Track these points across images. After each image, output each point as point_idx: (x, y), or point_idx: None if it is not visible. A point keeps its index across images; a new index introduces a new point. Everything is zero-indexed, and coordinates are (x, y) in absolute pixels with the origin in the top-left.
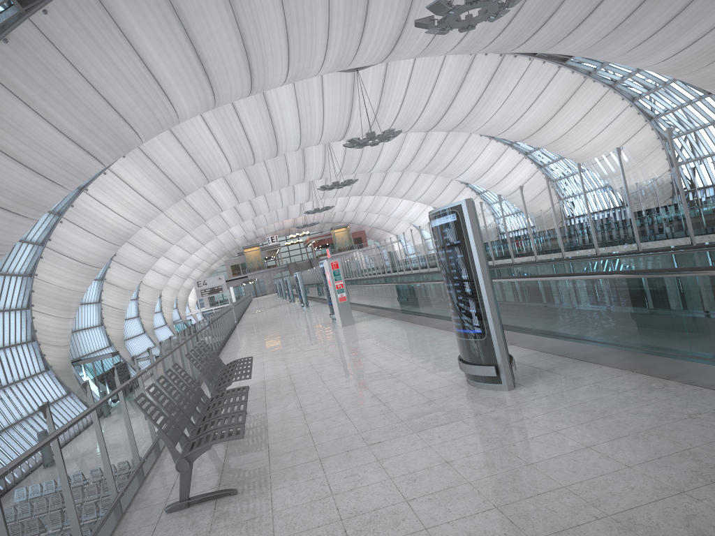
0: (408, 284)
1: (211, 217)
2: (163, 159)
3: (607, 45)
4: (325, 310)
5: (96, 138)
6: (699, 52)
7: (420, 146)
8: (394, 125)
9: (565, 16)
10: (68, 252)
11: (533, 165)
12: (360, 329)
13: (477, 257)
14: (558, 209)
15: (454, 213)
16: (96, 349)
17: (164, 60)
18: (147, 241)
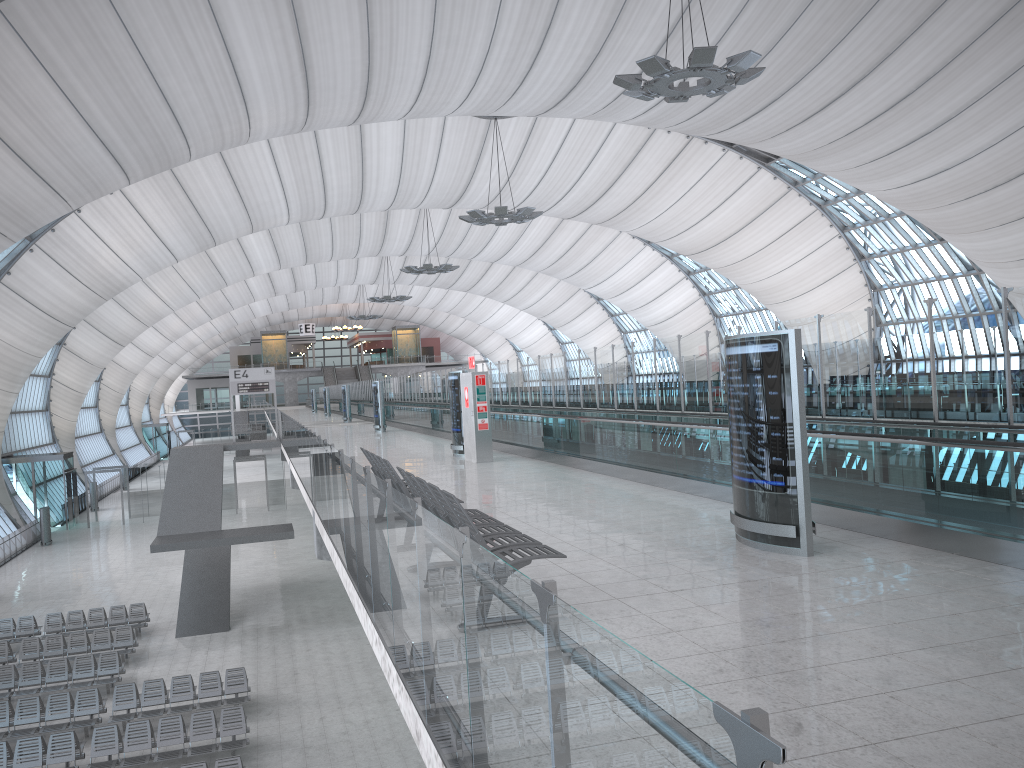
0: (592, 420)
1: (237, 281)
2: (199, 188)
3: (831, 154)
4: (420, 439)
5: (134, 143)
6: (944, 186)
7: (550, 236)
8: (526, 202)
9: (790, 106)
10: (32, 297)
11: (694, 290)
12: (511, 469)
13: (796, 398)
14: (826, 357)
15: (775, 342)
16: (35, 444)
17: (257, 55)
18: (138, 299)
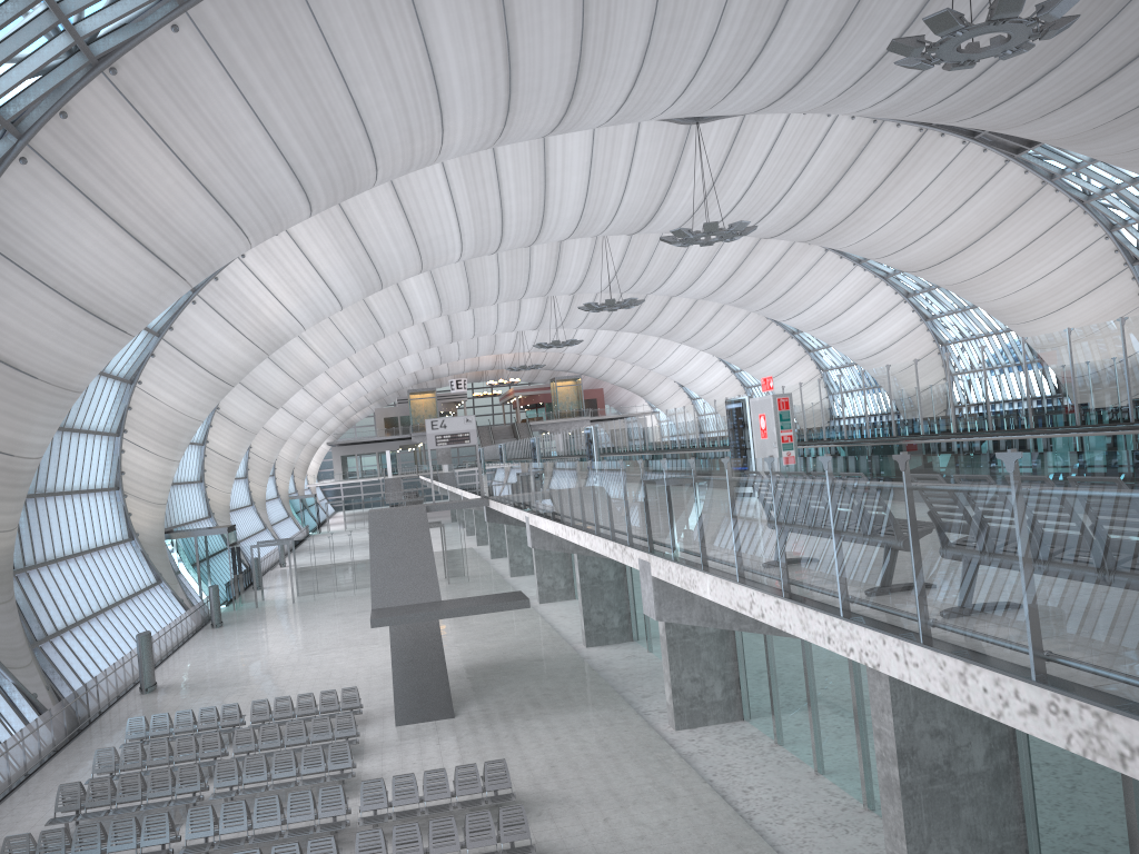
0: (962, 440)
1: (395, 332)
2: (368, 224)
3: (1116, 131)
4: None
5: (321, 166)
6: None
7: (743, 261)
8: (725, 220)
9: (1071, 75)
10: (194, 354)
11: (914, 315)
12: None
13: None
14: None
15: None
16: (192, 518)
17: (458, 54)
18: (293, 356)
